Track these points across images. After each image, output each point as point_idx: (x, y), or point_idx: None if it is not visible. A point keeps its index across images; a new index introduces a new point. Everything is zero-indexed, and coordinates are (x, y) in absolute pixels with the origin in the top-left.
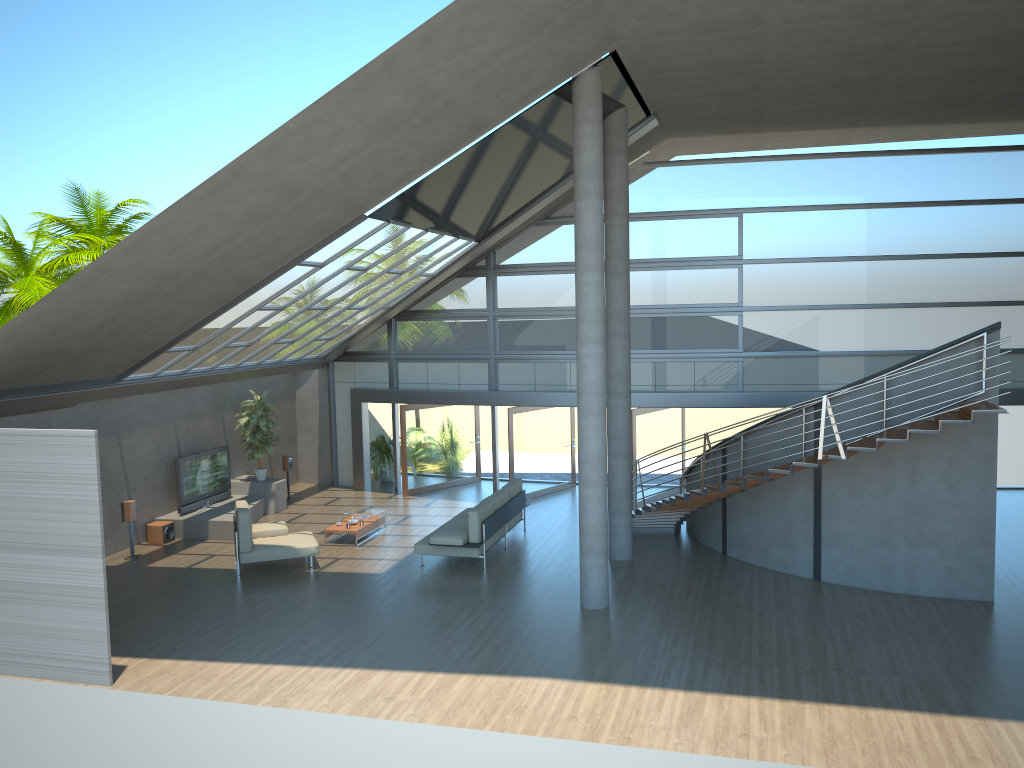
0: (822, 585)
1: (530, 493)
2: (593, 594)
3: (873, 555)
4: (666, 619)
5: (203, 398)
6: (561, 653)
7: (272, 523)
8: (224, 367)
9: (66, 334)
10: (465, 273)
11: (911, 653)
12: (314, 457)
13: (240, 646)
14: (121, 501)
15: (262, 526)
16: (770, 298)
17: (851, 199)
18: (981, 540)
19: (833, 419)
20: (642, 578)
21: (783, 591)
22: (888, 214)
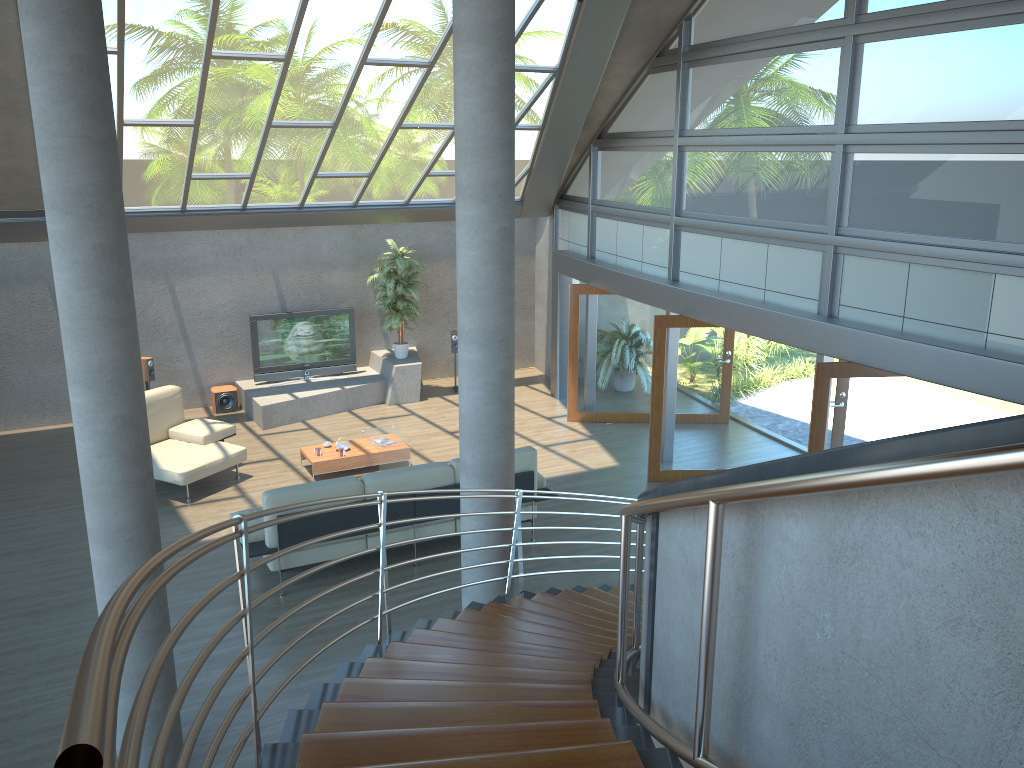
0: None
1: (703, 471)
2: (117, 754)
3: None
4: None
5: (332, 244)
6: None
7: (202, 424)
8: (272, 206)
9: None
10: (654, 65)
11: None
12: (543, 338)
13: None
14: (175, 355)
15: (187, 425)
16: None
17: None
18: None
19: (248, 633)
20: None
21: None
22: None
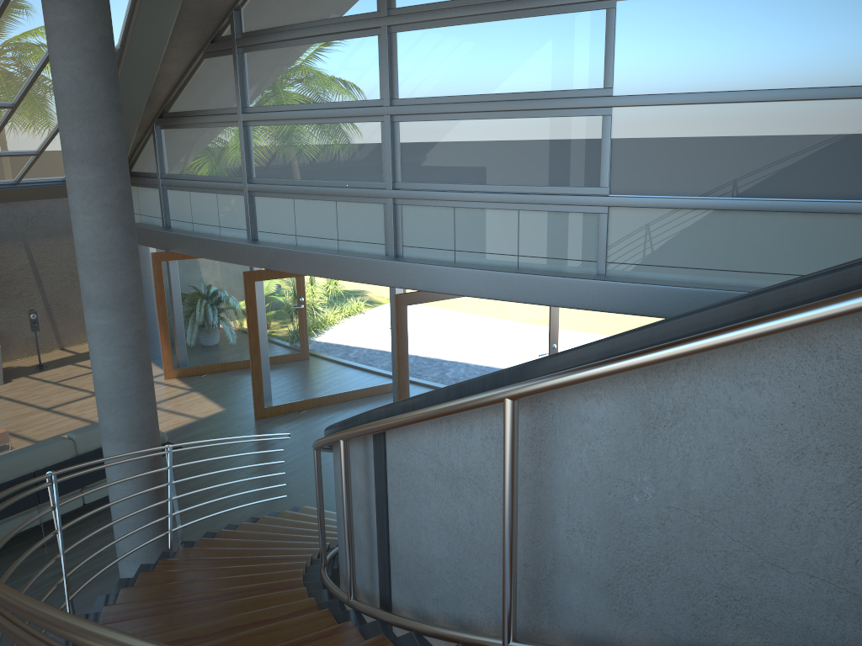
0: None
1: (302, 402)
2: None
3: None
4: None
5: None
6: None
7: None
8: None
9: None
10: (210, 50)
11: None
12: None
13: None
14: None
15: None
16: (672, 76)
17: None
18: None
19: None
20: None
21: None
22: None
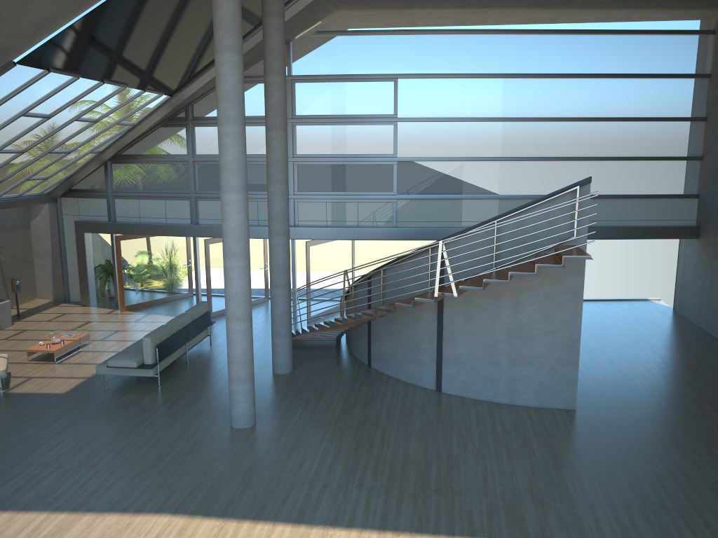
0: (442, 396)
1: None
2: (240, 415)
3: (483, 372)
4: (301, 438)
5: None
6: (192, 482)
7: None
8: None
9: None
10: (168, 123)
11: (503, 469)
12: (49, 278)
13: None
14: None
15: None
16: (419, 151)
17: (485, 70)
18: (568, 360)
19: (448, 262)
20: (294, 393)
21: (409, 403)
22: (513, 83)
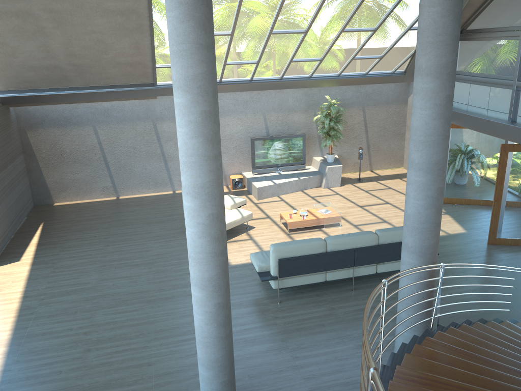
0: None
1: None
2: None
3: None
4: None
5: (294, 98)
6: None
7: (229, 198)
8: (265, 78)
9: (25, 56)
10: None
11: None
12: None
13: (55, 278)
14: None
15: None
16: None
17: None
18: None
19: None
20: None
21: None
22: None
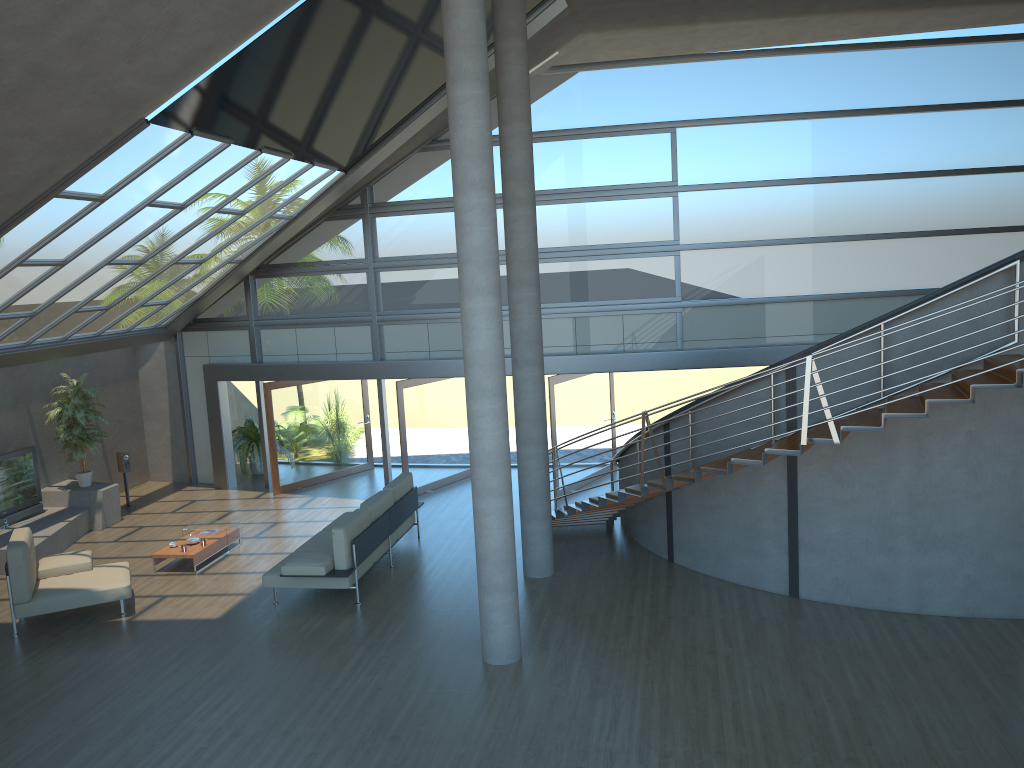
0: (802, 604)
1: (430, 484)
2: (499, 645)
3: (868, 563)
4: (600, 677)
5: None
6: (449, 755)
7: (70, 555)
8: (7, 346)
9: None
10: (336, 215)
11: (948, 721)
12: (166, 450)
13: None
14: None
15: (55, 561)
16: (712, 233)
17: (807, 107)
18: (1012, 539)
19: (821, 389)
20: (567, 606)
21: (753, 617)
22: (852, 124)
